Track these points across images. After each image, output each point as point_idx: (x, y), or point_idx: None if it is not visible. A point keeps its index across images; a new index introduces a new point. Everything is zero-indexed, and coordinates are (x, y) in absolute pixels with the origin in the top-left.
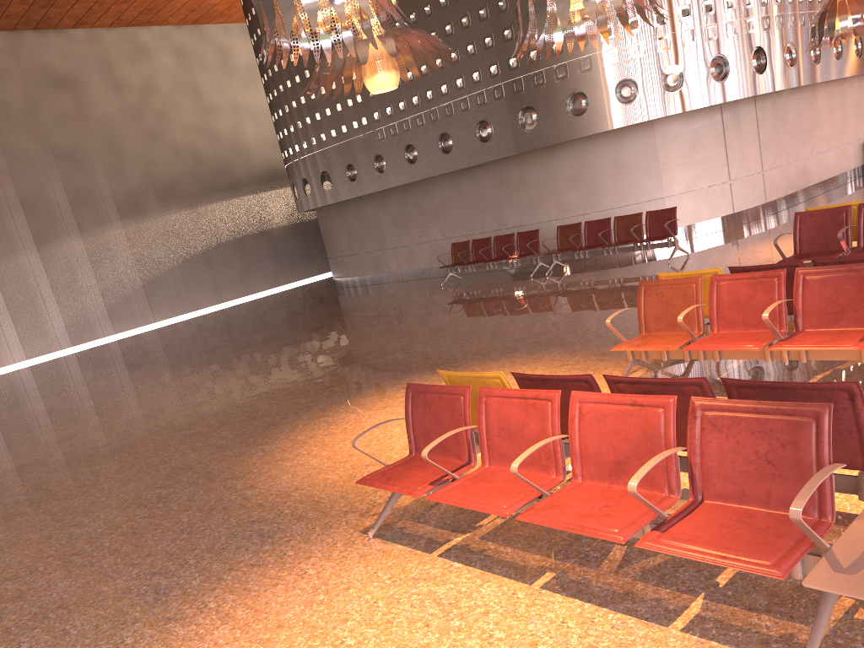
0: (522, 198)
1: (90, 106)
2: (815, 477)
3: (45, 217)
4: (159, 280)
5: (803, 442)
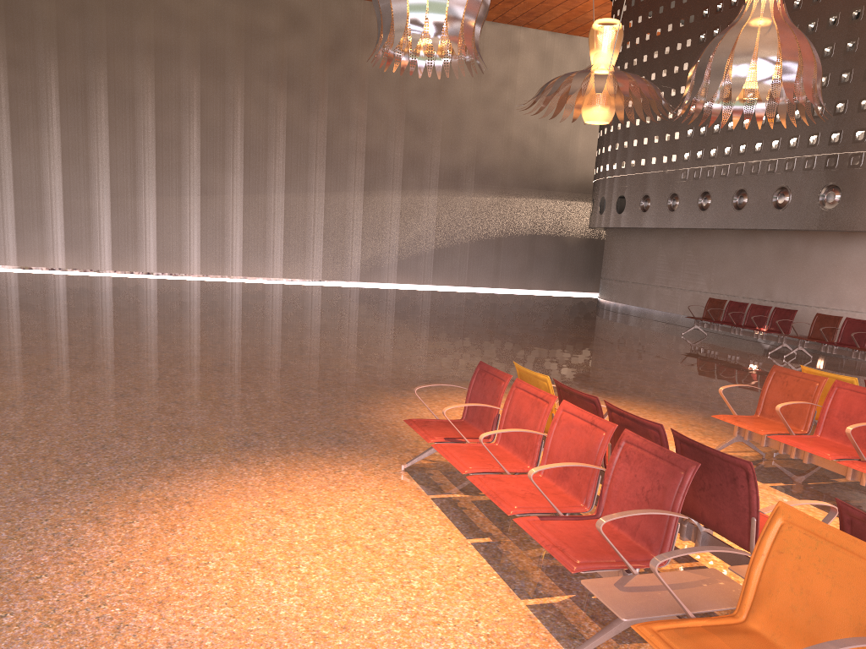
0: (798, 276)
1: (450, 86)
2: (642, 510)
3: (379, 168)
4: (450, 250)
5: (669, 489)
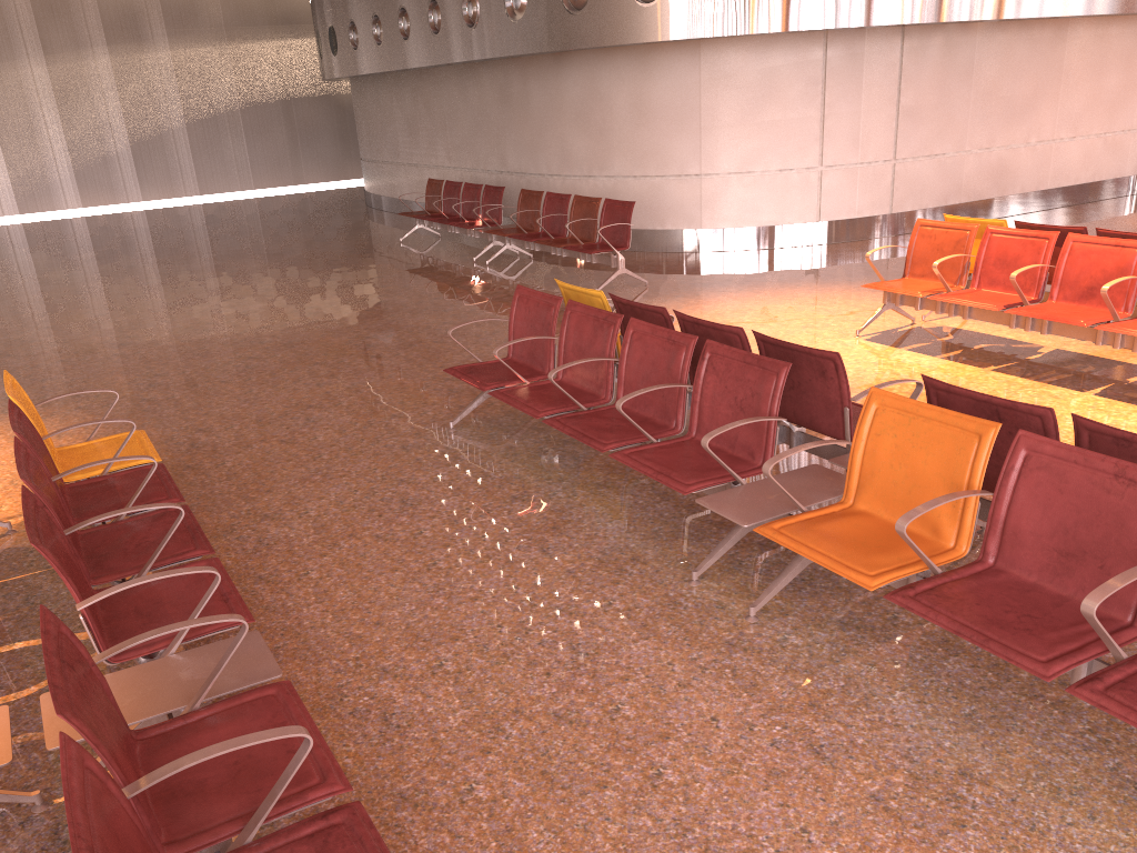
0: (524, 130)
1: None
2: None
3: None
4: (157, 142)
5: None
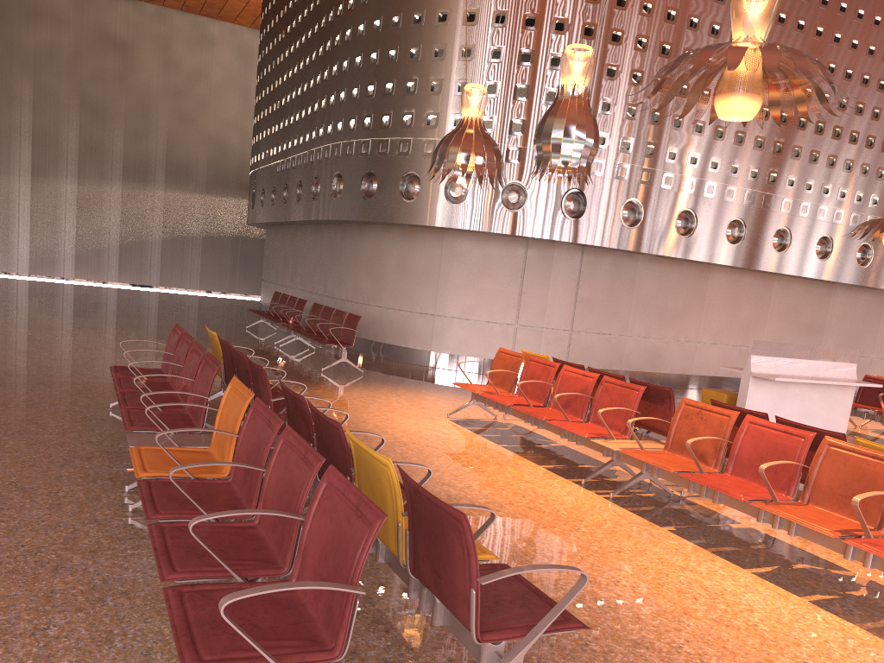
0: (338, 269)
1: (134, 73)
2: None
3: (50, 153)
4: (139, 246)
5: None
